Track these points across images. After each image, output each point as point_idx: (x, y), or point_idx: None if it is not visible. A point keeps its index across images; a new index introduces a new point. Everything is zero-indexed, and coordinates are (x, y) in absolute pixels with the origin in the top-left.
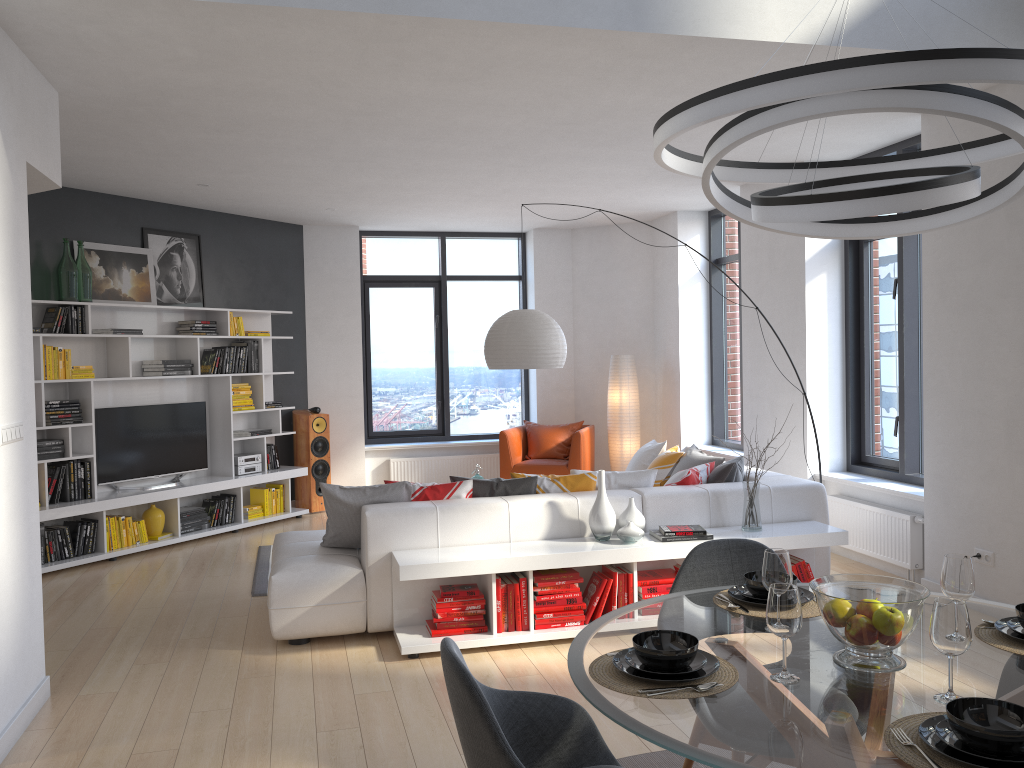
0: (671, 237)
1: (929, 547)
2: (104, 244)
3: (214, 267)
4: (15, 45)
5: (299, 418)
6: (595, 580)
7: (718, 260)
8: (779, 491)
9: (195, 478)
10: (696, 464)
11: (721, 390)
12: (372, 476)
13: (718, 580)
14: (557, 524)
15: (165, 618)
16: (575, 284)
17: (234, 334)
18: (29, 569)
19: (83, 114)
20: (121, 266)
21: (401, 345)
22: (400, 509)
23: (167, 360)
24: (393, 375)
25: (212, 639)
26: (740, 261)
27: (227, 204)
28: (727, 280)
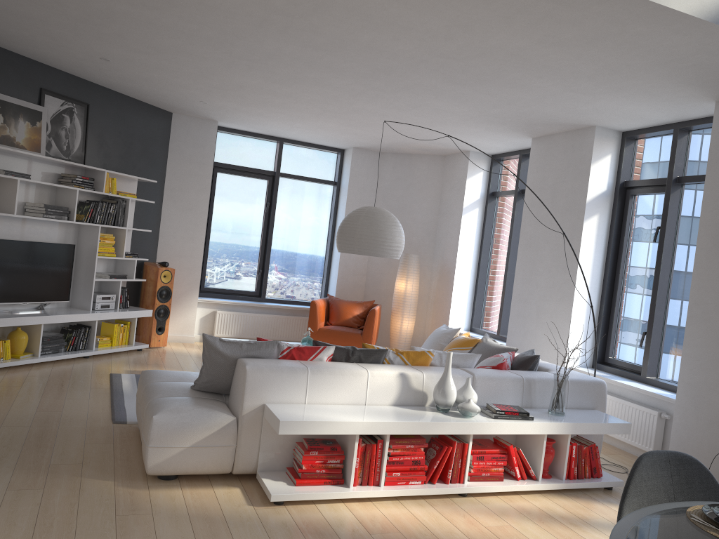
0: (461, 170)
1: (675, 439)
2: (6, 95)
3: (97, 133)
4: None
5: (150, 269)
6: (434, 445)
7: (494, 193)
8: (574, 383)
9: (57, 308)
10: (493, 350)
11: (482, 291)
12: (200, 322)
13: (660, 491)
14: (405, 393)
15: (34, 439)
16: (378, 195)
17: (108, 192)
18: None
19: None
20: (18, 117)
21: (236, 222)
22: (276, 366)
23: (48, 205)
24: (226, 244)
25: (83, 466)
26: (516, 196)
27: (118, 82)
28: (499, 209)
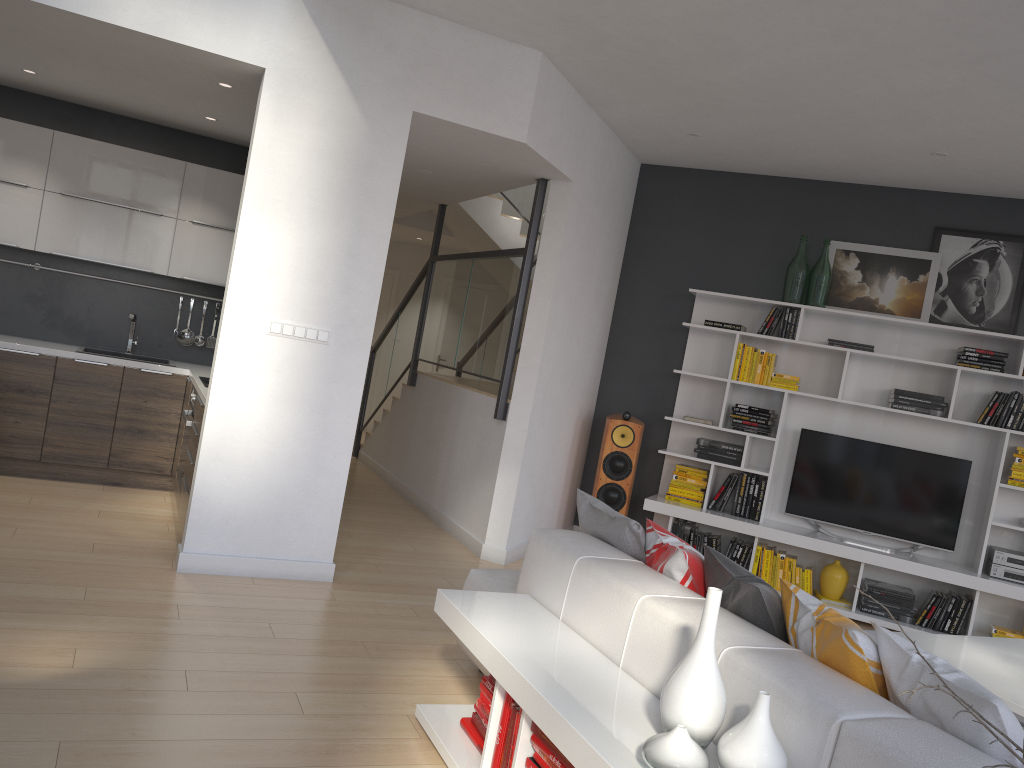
0: None
1: None
2: (870, 245)
3: None
4: (411, 9)
5: None
6: None
7: None
8: None
9: (935, 559)
10: None
11: None
12: None
13: None
14: None
15: None
16: None
17: None
18: (315, 457)
19: (610, 72)
20: (886, 272)
21: None
22: (555, 541)
23: (903, 390)
24: None
25: None
26: None
27: None
28: None
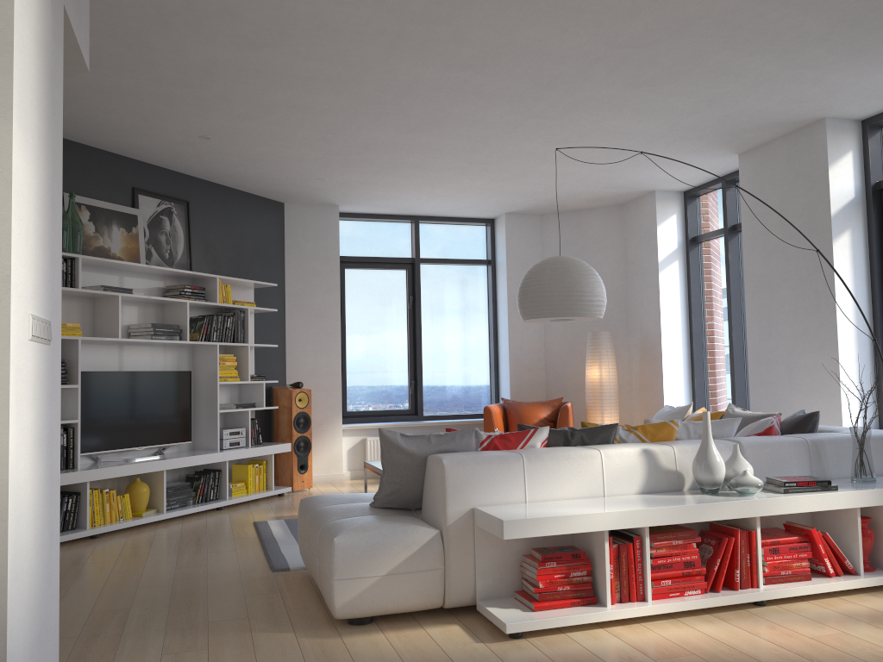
0: (648, 216)
1: None
2: (95, 200)
3: (201, 235)
4: None
5: (281, 393)
6: (708, 540)
7: (695, 238)
8: (877, 440)
9: (178, 452)
10: (747, 421)
11: (701, 365)
12: (348, 455)
13: None
14: (654, 476)
15: (180, 597)
16: None
17: (222, 302)
18: (49, 522)
19: (109, 7)
20: (111, 224)
21: (375, 325)
22: (481, 457)
23: (156, 323)
24: (367, 355)
25: (250, 620)
26: (726, 234)
27: (219, 169)
28: (705, 257)
